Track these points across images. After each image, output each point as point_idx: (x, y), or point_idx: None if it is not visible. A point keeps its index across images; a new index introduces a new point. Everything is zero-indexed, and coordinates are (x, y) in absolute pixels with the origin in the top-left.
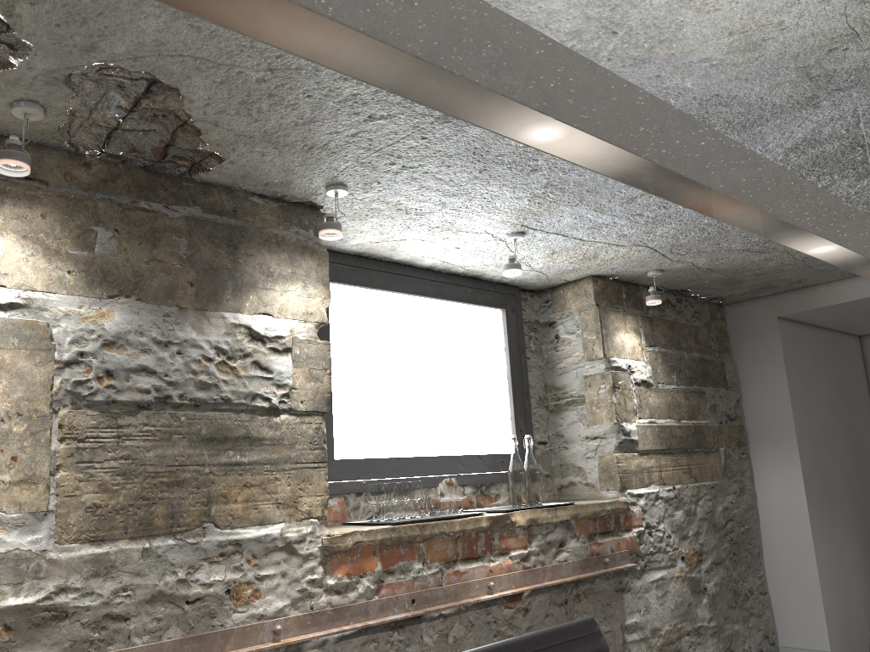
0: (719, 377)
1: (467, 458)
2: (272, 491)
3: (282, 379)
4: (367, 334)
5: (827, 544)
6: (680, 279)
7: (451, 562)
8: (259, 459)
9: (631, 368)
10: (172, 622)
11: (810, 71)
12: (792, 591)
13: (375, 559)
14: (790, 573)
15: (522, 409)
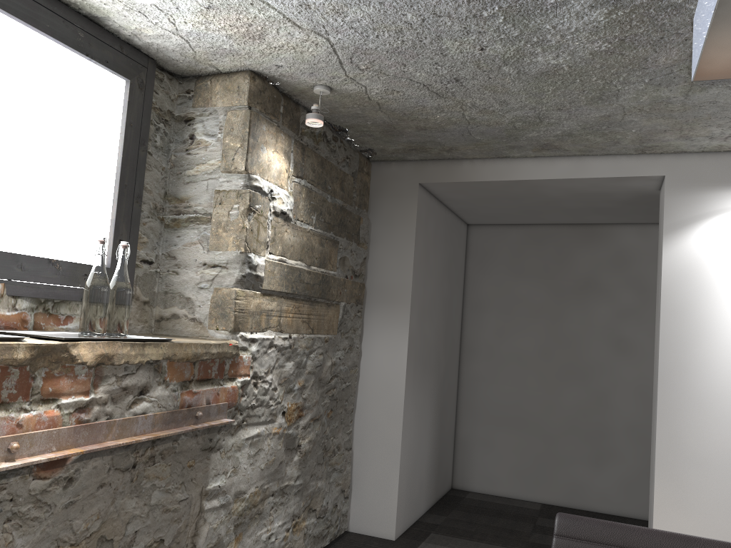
0: (354, 231)
1: (30, 261)
2: None
3: None
4: None
5: (413, 407)
6: (345, 111)
7: None
8: None
9: (273, 194)
10: None
11: None
12: (374, 448)
13: None
14: (377, 431)
15: (129, 214)
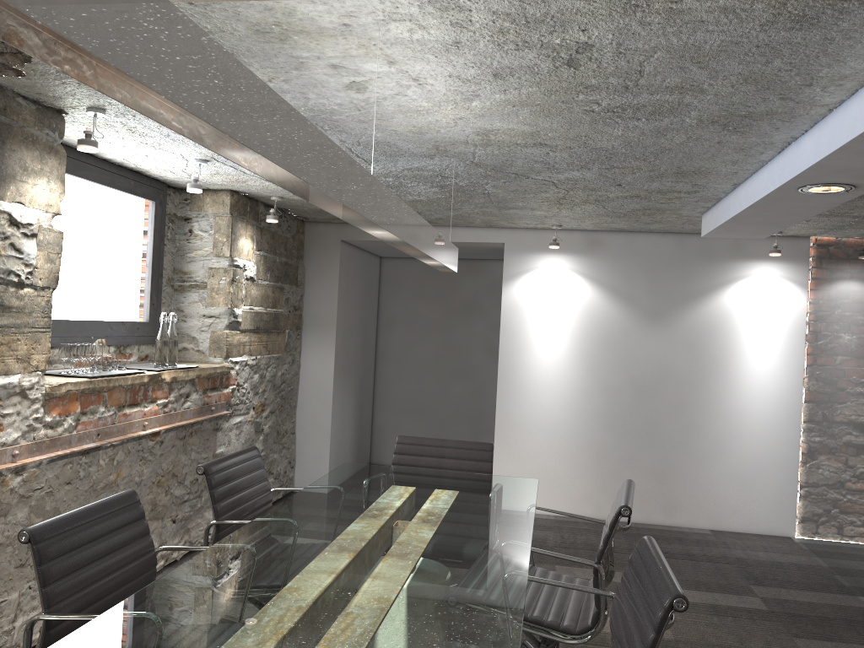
0: (294, 277)
1: (115, 324)
2: (15, 349)
3: (29, 260)
4: None
5: (339, 402)
6: (290, 204)
7: (121, 407)
8: (8, 323)
9: (245, 267)
10: None
11: (439, 147)
12: (312, 432)
13: (77, 404)
14: (313, 420)
15: (157, 287)
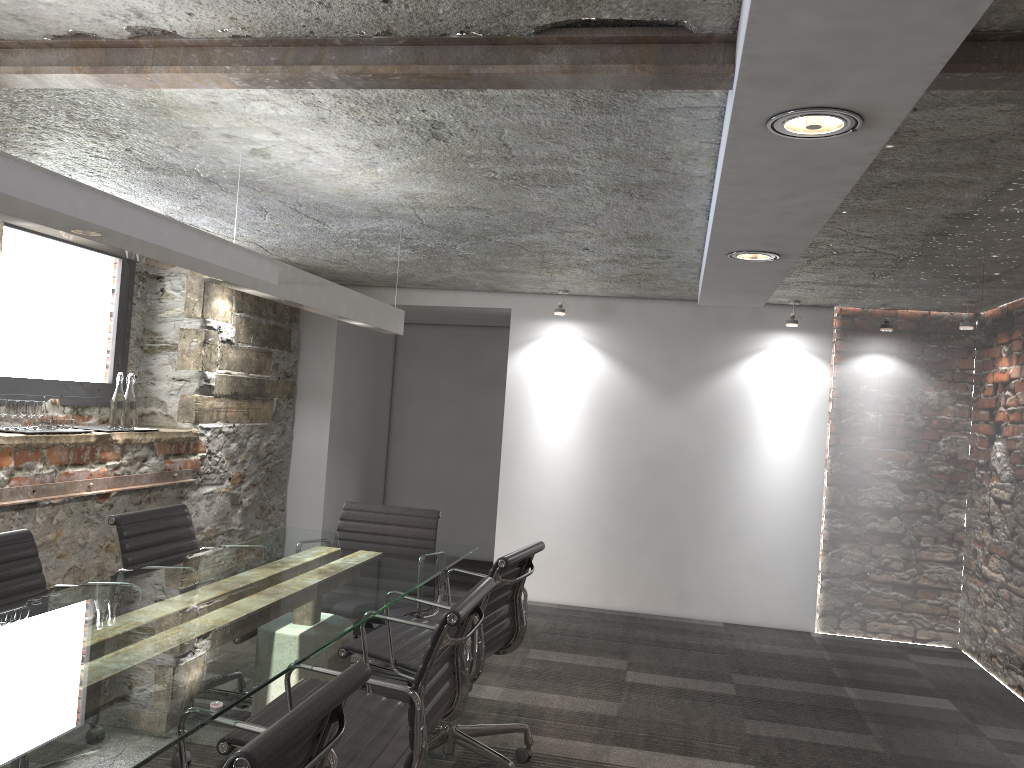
0: (285, 342)
1: (71, 384)
2: None
3: None
4: (3, 267)
5: (335, 477)
6: None
7: (63, 466)
8: None
9: (221, 329)
10: None
11: (379, 209)
12: (303, 509)
13: (10, 458)
14: (305, 496)
15: (122, 347)
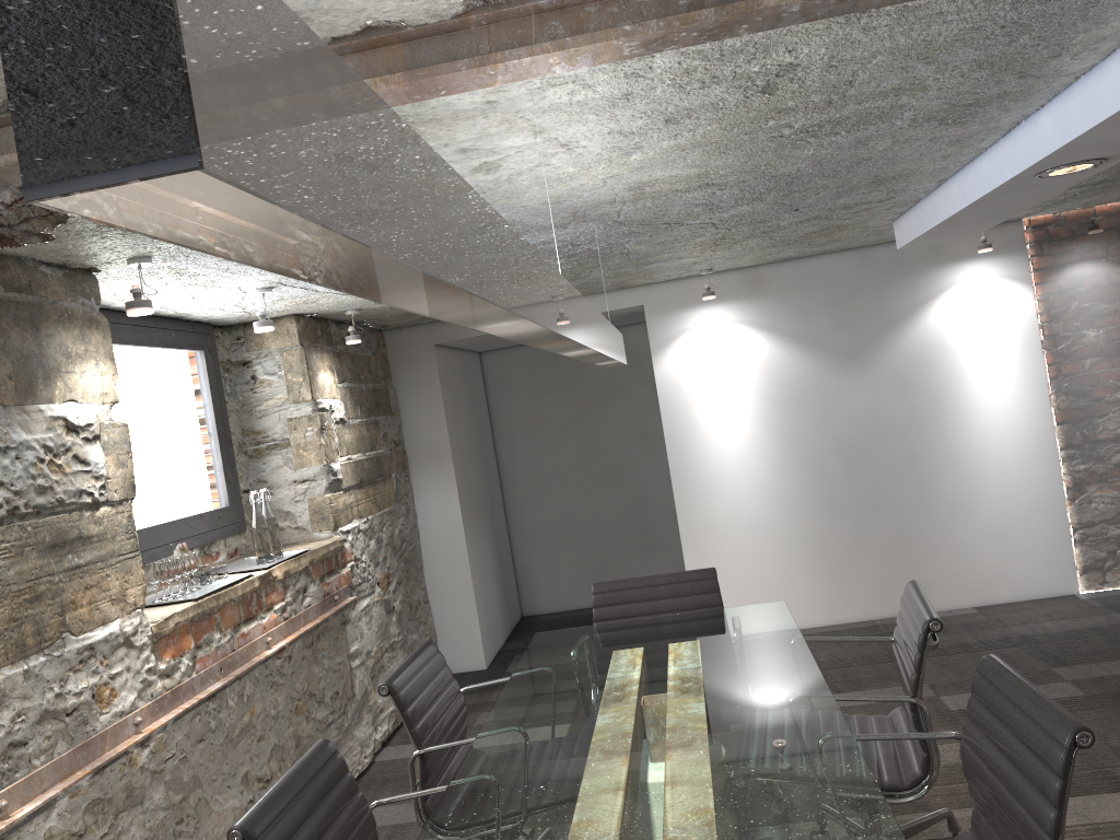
0: (386, 405)
1: (192, 519)
2: (106, 588)
3: (99, 470)
4: None
5: (474, 549)
6: (368, 315)
7: (237, 626)
8: (92, 558)
9: (332, 408)
10: (58, 737)
11: (577, 214)
12: (449, 595)
13: (190, 637)
14: (448, 580)
15: (229, 459)
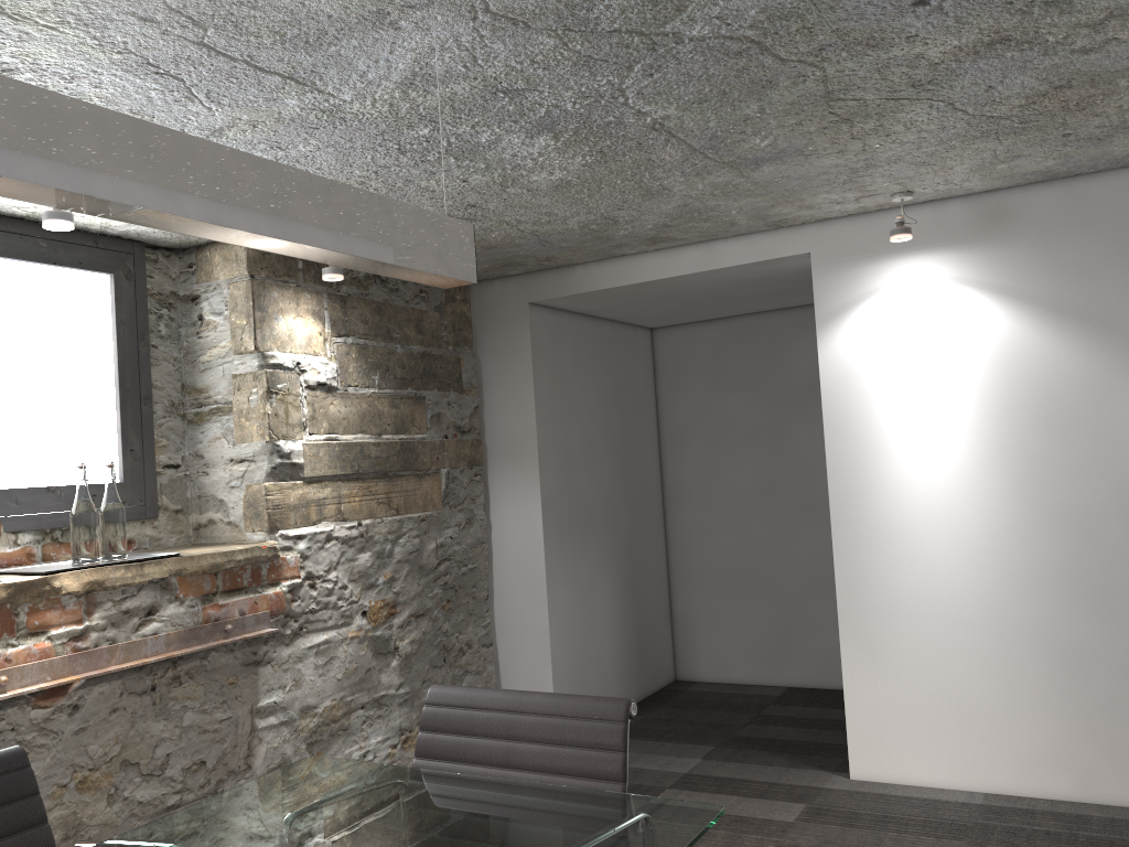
0: (450, 377)
1: (26, 493)
2: None
3: None
4: None
5: (567, 583)
6: None
7: None
8: None
9: (302, 367)
10: None
11: None
12: (521, 641)
13: None
14: (520, 620)
15: (138, 420)
